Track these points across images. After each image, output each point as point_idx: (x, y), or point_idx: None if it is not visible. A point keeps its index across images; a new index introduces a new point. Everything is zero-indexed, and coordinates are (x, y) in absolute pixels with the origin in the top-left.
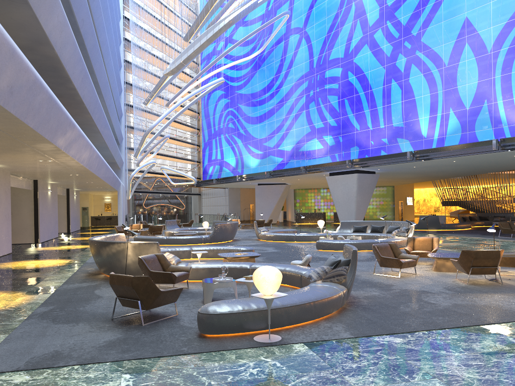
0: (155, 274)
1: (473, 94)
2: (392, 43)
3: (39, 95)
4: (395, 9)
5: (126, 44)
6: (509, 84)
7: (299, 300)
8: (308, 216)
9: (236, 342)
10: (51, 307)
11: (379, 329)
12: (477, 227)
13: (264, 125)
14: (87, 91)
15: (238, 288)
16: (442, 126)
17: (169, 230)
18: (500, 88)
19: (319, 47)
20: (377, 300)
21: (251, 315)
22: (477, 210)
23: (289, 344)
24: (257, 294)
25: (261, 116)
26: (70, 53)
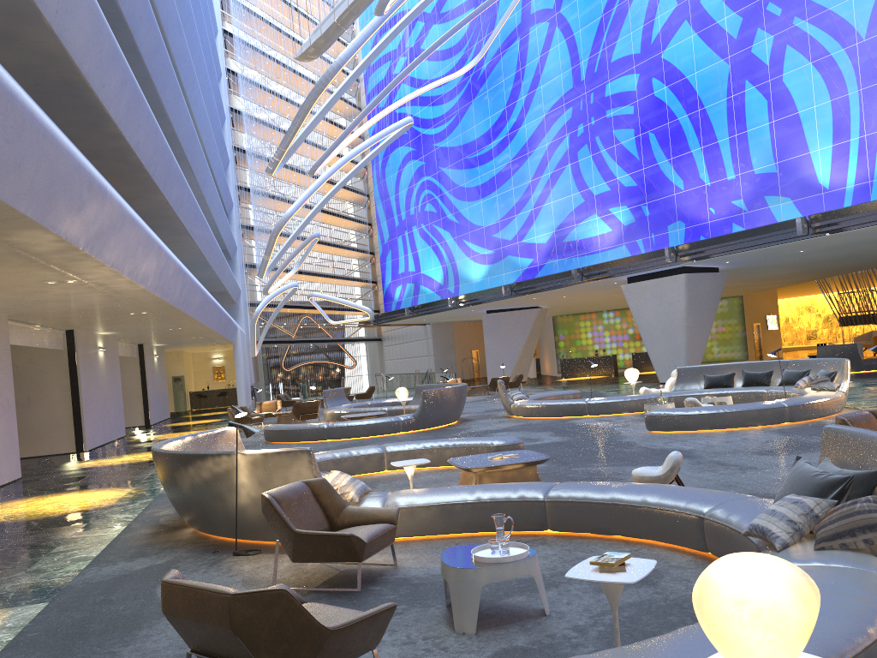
0: (307, 539)
1: None
2: (740, 12)
3: None
4: None
5: (232, 81)
6: None
7: (825, 653)
8: (584, 364)
9: None
10: None
11: None
12: None
13: (492, 201)
14: (145, 135)
15: None
16: (863, 162)
17: (331, 410)
18: None
19: (589, 41)
20: None
21: None
22: None
23: None
24: None
25: (486, 184)
26: (86, 31)
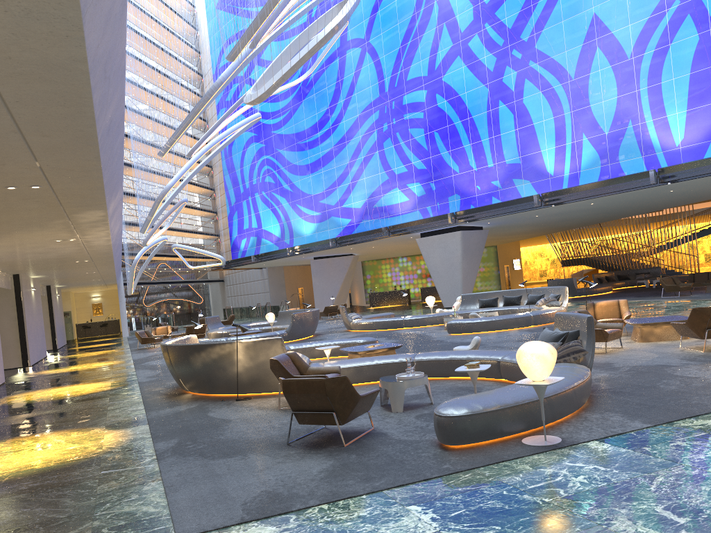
0: None
1: (612, 114)
2: (494, 53)
3: (119, 136)
4: (495, 8)
5: None
6: (659, 98)
7: (558, 387)
8: (387, 296)
9: (506, 450)
10: (174, 440)
11: (672, 413)
12: (619, 290)
13: (319, 176)
14: None
15: (410, 389)
16: (574, 158)
17: (215, 331)
18: (647, 104)
19: (391, 64)
20: (619, 382)
21: (511, 412)
22: (609, 268)
23: (580, 443)
24: (523, 382)
25: (314, 163)
26: None
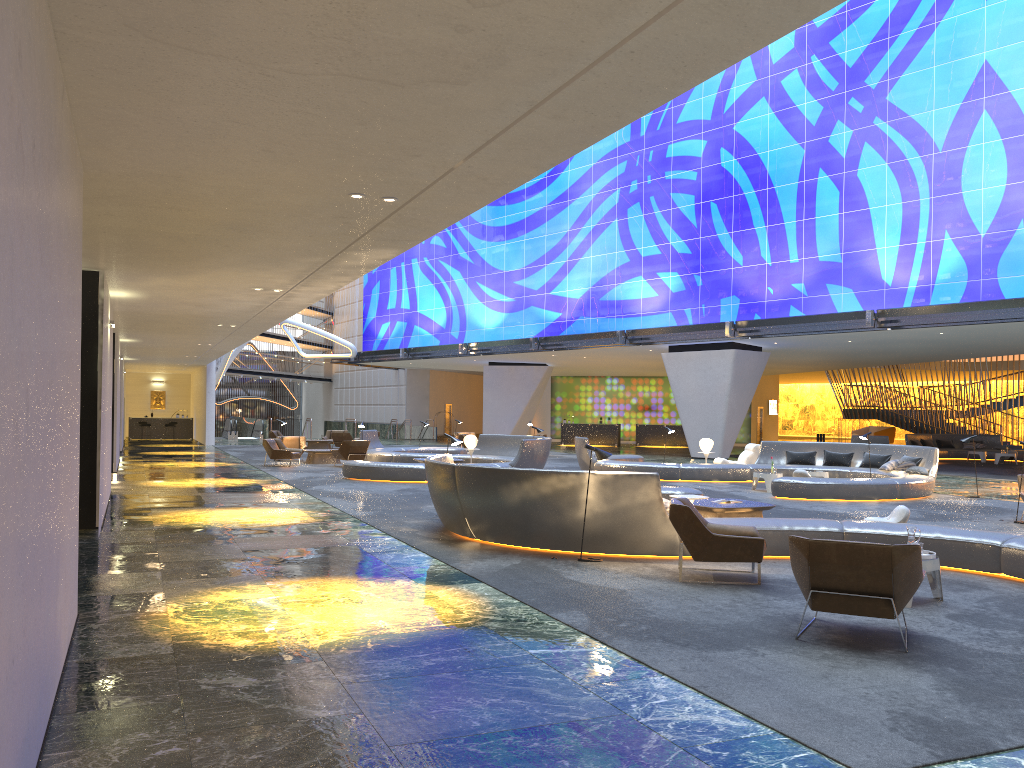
0: (723, 541)
1: (995, 208)
2: (821, 100)
3: None
4: (831, 35)
5: None
6: None
7: None
8: (587, 431)
9: None
10: (577, 613)
11: None
12: (942, 461)
13: (518, 245)
14: None
15: None
16: (926, 265)
17: (379, 452)
18: None
19: None
20: None
21: None
22: (917, 429)
23: None
24: None
25: (513, 226)
26: None
